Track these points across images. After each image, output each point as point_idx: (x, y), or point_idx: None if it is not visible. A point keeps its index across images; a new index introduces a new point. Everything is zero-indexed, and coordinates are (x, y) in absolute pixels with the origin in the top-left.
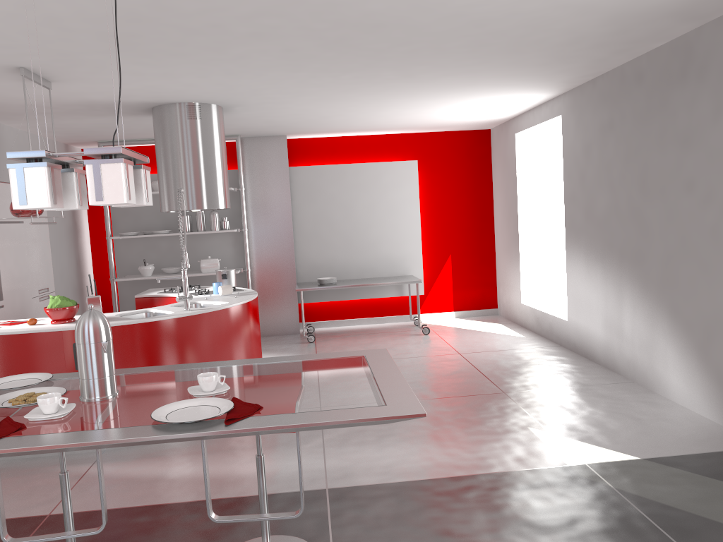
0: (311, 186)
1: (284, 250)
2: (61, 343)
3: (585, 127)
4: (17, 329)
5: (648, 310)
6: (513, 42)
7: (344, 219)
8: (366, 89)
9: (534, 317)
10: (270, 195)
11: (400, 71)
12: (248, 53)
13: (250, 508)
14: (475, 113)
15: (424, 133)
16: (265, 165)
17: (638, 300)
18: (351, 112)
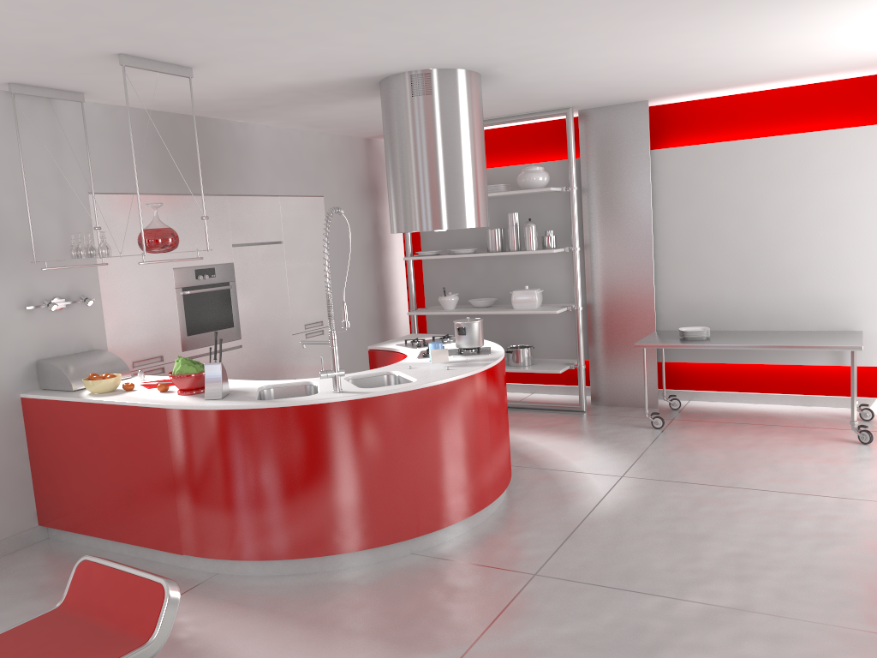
0: (687, 179)
1: (639, 280)
2: (165, 424)
3: None
4: (135, 397)
5: None
6: None
7: (739, 232)
8: (674, 8)
9: None
10: (620, 195)
11: None
12: None
13: None
14: None
15: None
16: (614, 150)
17: None
18: (707, 52)
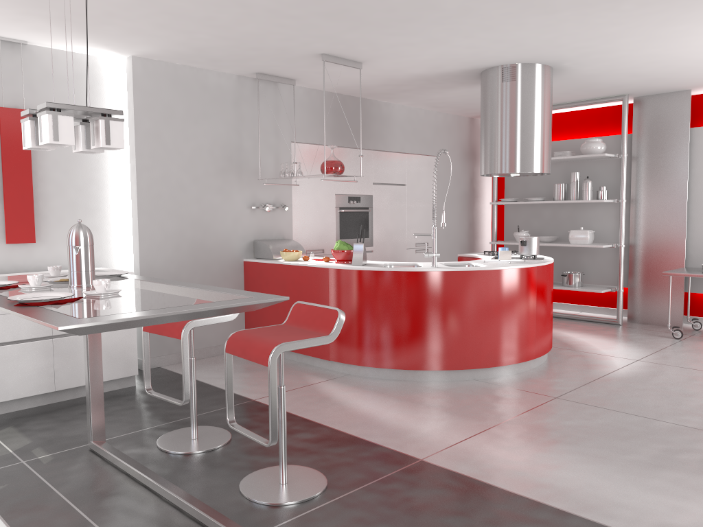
0: None
1: (673, 227)
2: (327, 278)
3: None
4: (310, 263)
5: None
6: None
7: None
8: (690, 17)
9: None
10: (663, 161)
11: None
12: (465, 5)
13: (345, 447)
14: None
15: None
16: (660, 127)
17: None
18: None
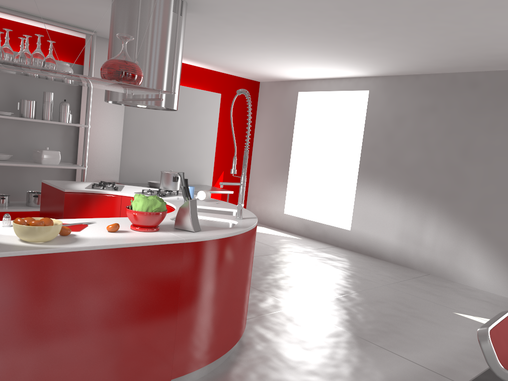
0: None
1: (112, 151)
2: (181, 258)
3: (400, 104)
4: (119, 239)
5: (456, 230)
6: (483, 45)
7: (163, 131)
8: (315, 37)
9: (302, 224)
10: None
11: (380, 35)
12: None
13: None
14: (295, 71)
15: (220, 73)
16: None
17: (445, 223)
18: (241, 46)
